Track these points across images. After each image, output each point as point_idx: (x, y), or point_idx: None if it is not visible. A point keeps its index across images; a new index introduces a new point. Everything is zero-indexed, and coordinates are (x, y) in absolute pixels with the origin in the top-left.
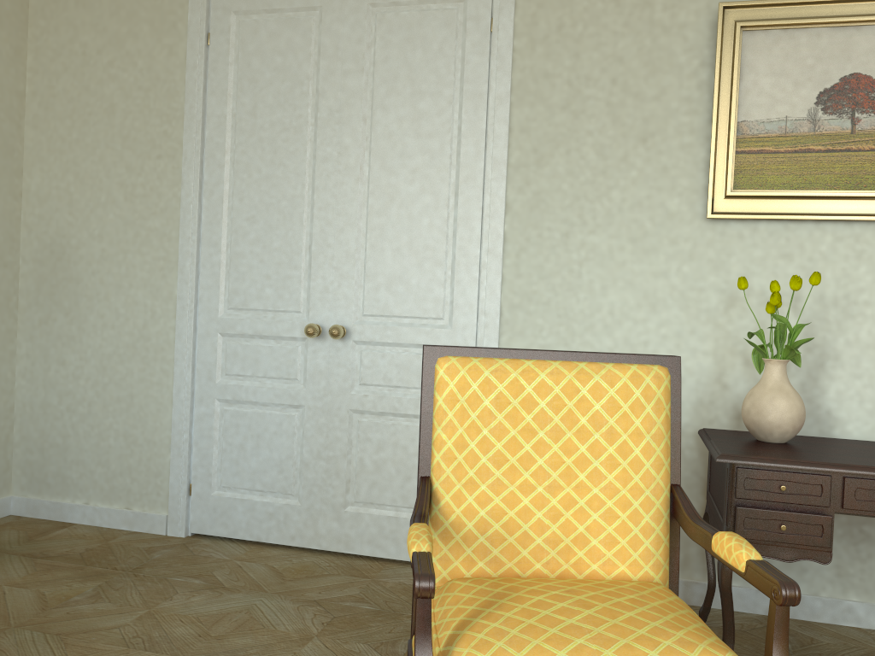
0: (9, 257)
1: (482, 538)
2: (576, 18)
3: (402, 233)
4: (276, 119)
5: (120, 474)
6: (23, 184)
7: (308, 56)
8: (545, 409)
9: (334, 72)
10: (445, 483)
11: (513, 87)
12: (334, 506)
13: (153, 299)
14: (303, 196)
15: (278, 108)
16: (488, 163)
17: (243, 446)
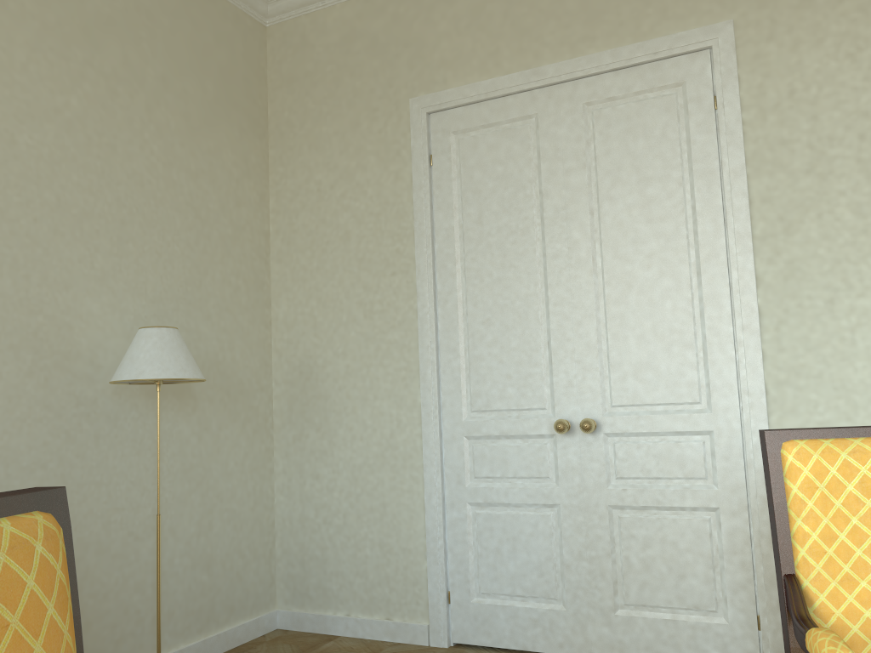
0: (264, 381)
1: None
2: (808, 81)
3: (645, 319)
4: (502, 224)
5: (378, 584)
6: (272, 313)
7: (528, 161)
8: None
9: (556, 172)
10: (816, 580)
11: (748, 159)
12: (602, 610)
13: (397, 408)
14: (537, 294)
15: (504, 213)
16: (730, 238)
17: (499, 549)
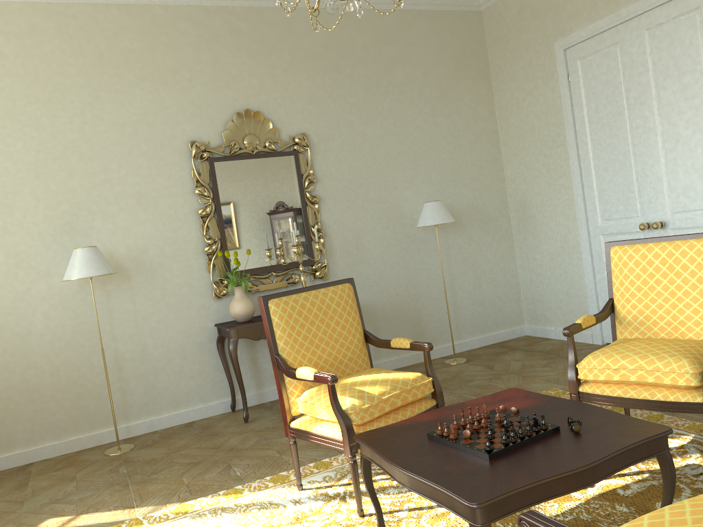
0: (504, 211)
1: (635, 323)
2: None
3: (687, 160)
4: (608, 111)
5: (567, 313)
6: (504, 174)
7: (618, 71)
8: (658, 264)
9: (633, 75)
10: (617, 300)
11: None
12: None
13: (567, 221)
14: (629, 151)
15: (608, 104)
16: None
17: None
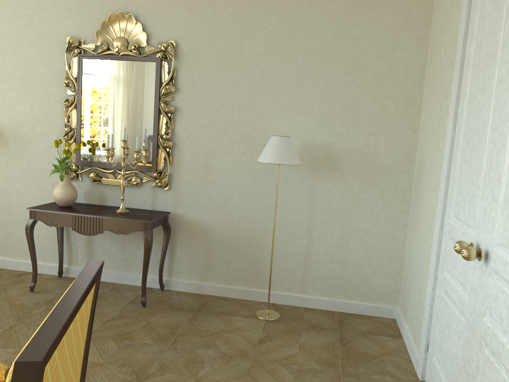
0: (406, 167)
1: None
2: None
3: None
4: (487, 48)
5: (415, 318)
6: (419, 122)
7: None
8: None
9: None
10: None
11: None
12: None
13: (434, 201)
14: (488, 119)
15: (489, 37)
16: None
17: (444, 331)
